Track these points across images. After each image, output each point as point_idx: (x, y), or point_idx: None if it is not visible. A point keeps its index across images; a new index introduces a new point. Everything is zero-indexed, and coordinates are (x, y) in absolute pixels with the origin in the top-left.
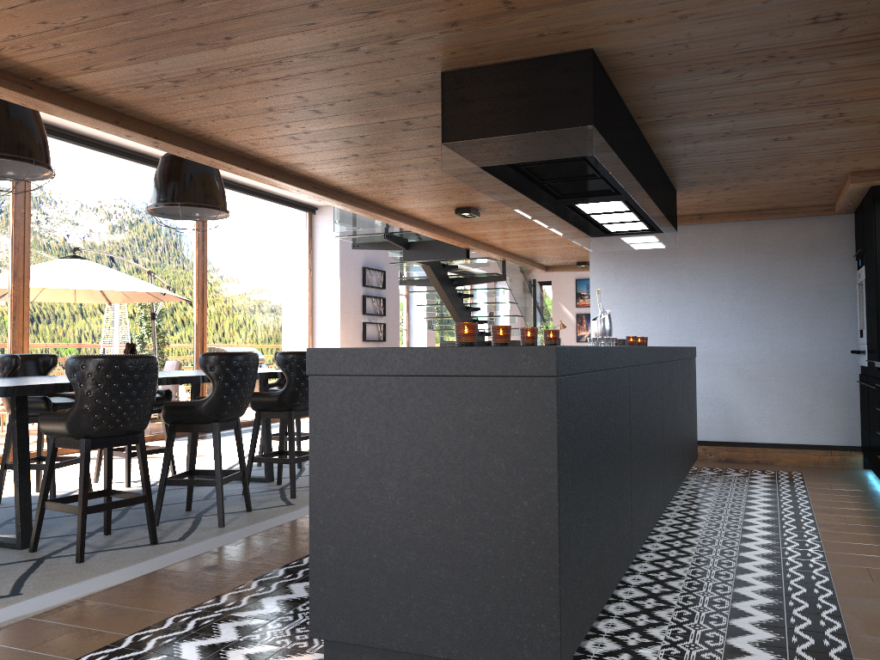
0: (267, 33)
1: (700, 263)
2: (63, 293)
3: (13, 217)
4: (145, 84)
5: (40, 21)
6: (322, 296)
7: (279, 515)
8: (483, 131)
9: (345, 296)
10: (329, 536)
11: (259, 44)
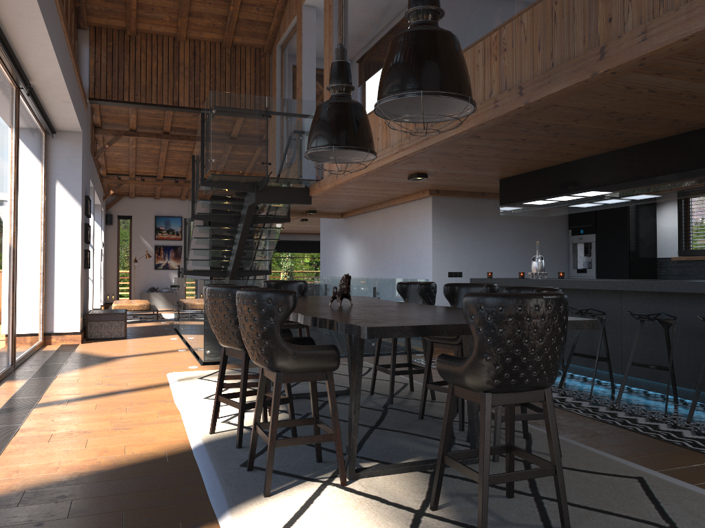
0: None
1: (495, 224)
2: None
3: None
4: (636, 87)
5: None
6: (59, 222)
7: None
8: None
9: (82, 223)
10: None
11: None
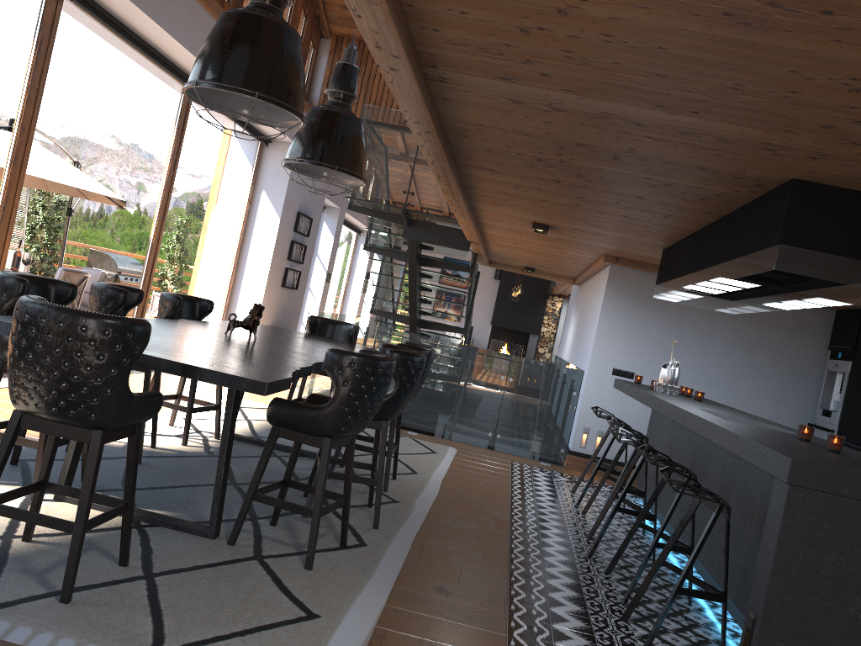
0: (737, 122)
1: (702, 319)
2: (50, 188)
3: (27, 92)
4: (522, 101)
5: (568, 50)
6: (256, 233)
7: (406, 516)
8: (822, 246)
9: (279, 238)
10: (780, 634)
11: (707, 122)
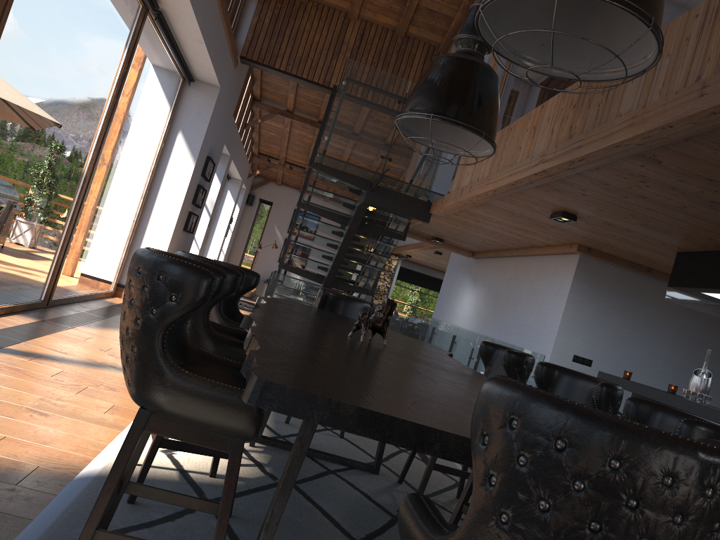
0: None
1: (656, 313)
2: (7, 99)
3: None
4: None
5: None
6: (169, 173)
7: None
8: None
9: (191, 182)
10: None
11: None
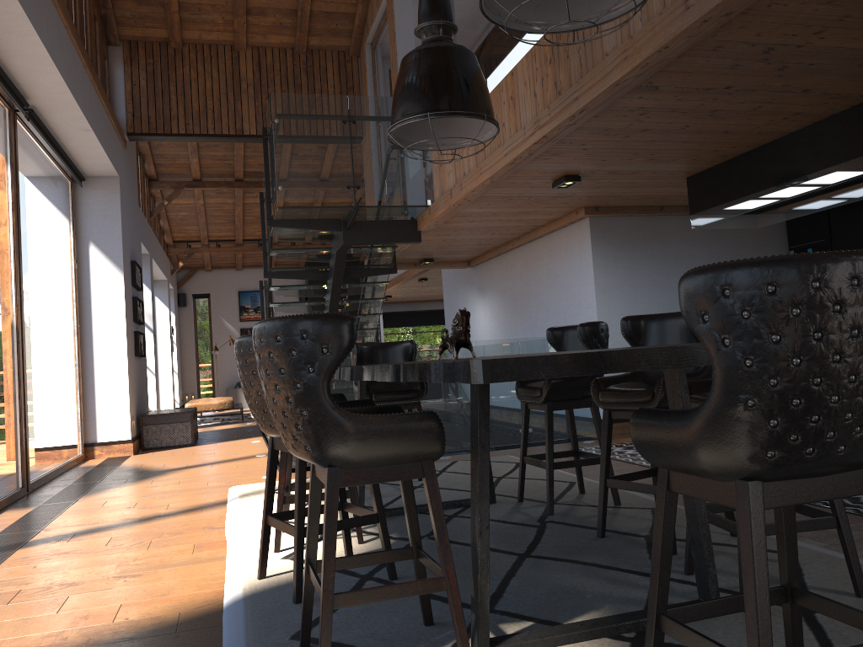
0: None
1: (683, 250)
2: None
3: None
4: None
5: None
6: (96, 295)
7: None
8: None
9: (126, 296)
10: None
11: None
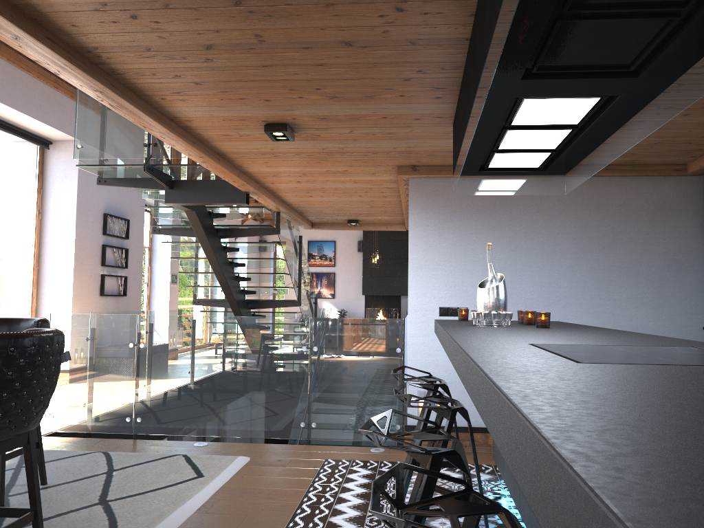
0: None
1: (538, 221)
2: None
3: None
4: None
5: None
6: (53, 243)
7: None
8: None
9: (81, 244)
10: None
11: None
